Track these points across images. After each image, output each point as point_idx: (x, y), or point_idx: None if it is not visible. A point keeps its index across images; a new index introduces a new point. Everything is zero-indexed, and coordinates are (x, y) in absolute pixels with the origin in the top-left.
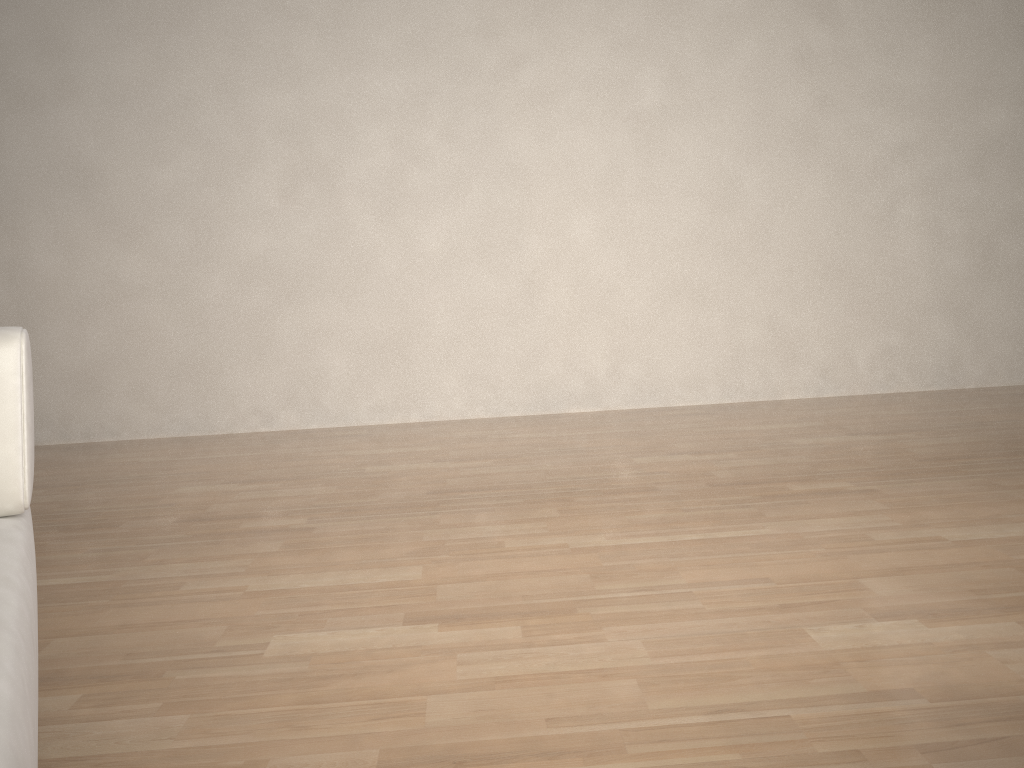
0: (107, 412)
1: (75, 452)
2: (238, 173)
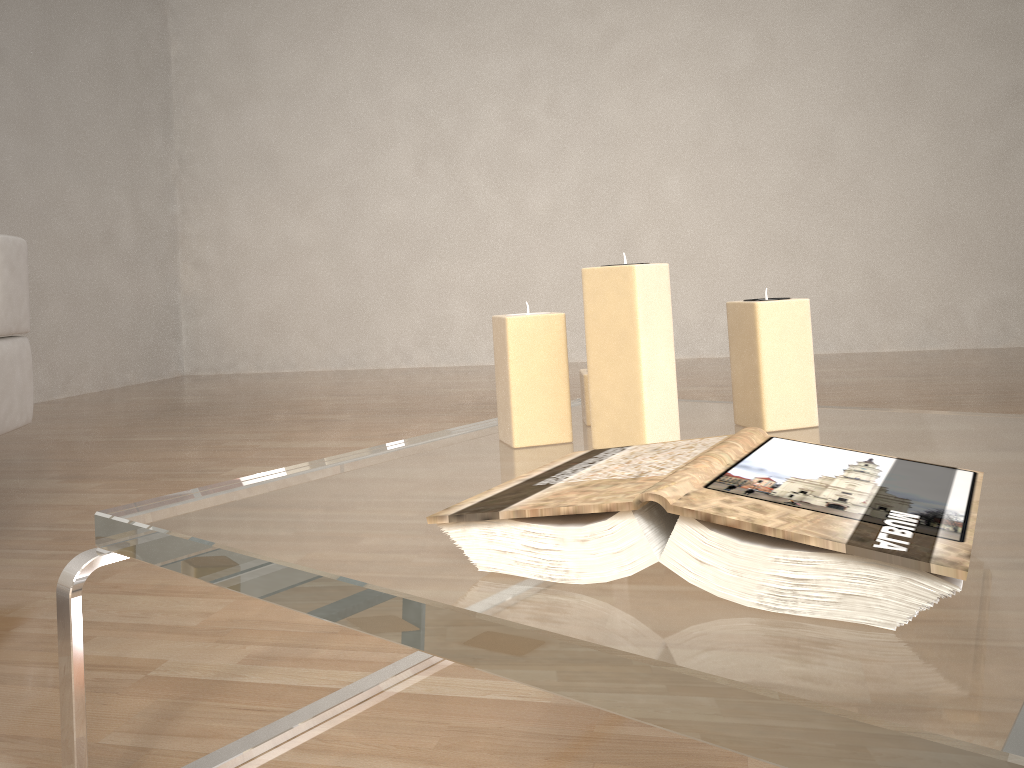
0: (287, 349)
1: (258, 377)
2: (379, 151)
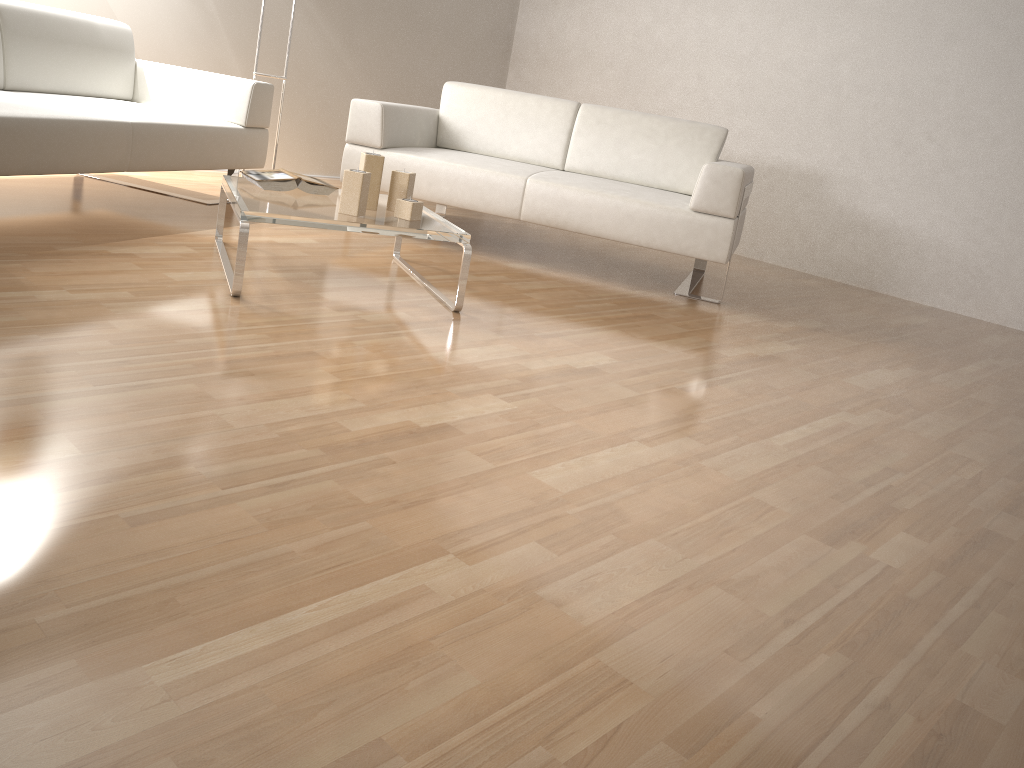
0: None
1: None
2: None
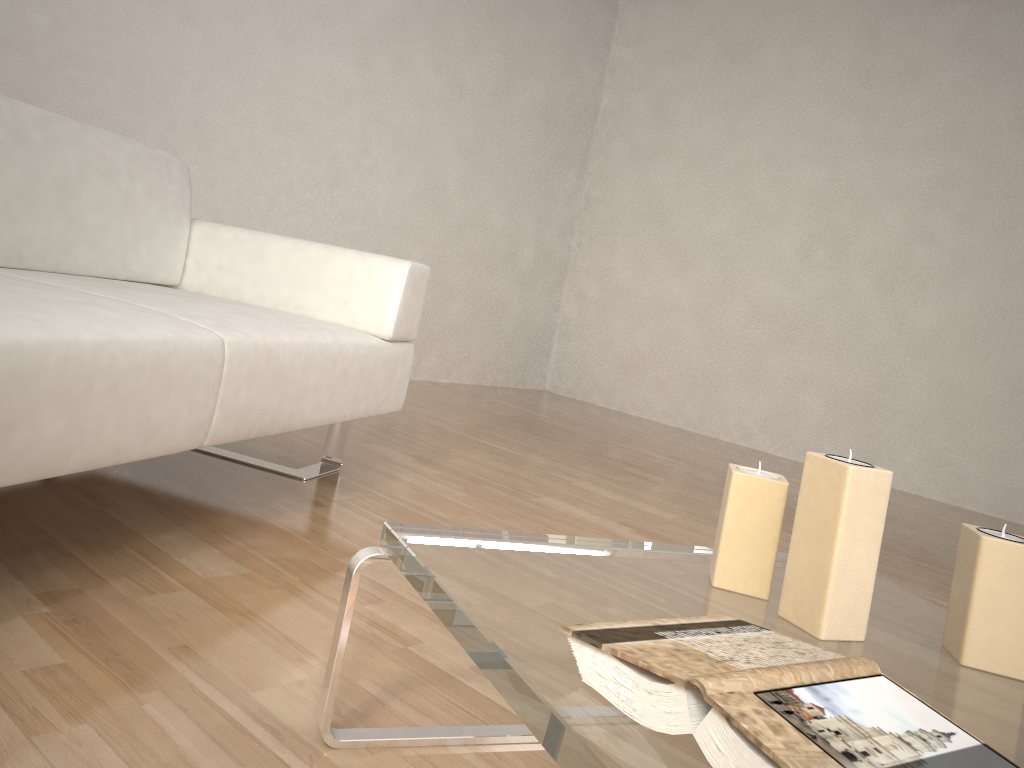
0: (637, 393)
1: (604, 412)
2: (767, 229)
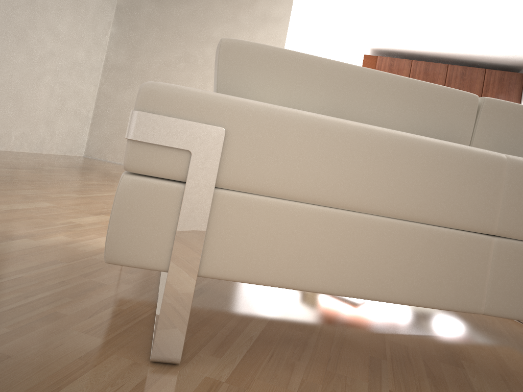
0: None
1: None
2: None
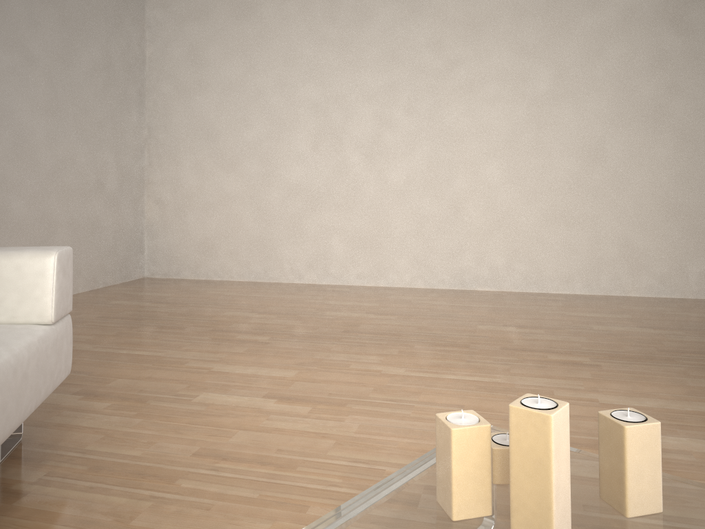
0: (217, 264)
1: (197, 285)
2: (287, 133)
